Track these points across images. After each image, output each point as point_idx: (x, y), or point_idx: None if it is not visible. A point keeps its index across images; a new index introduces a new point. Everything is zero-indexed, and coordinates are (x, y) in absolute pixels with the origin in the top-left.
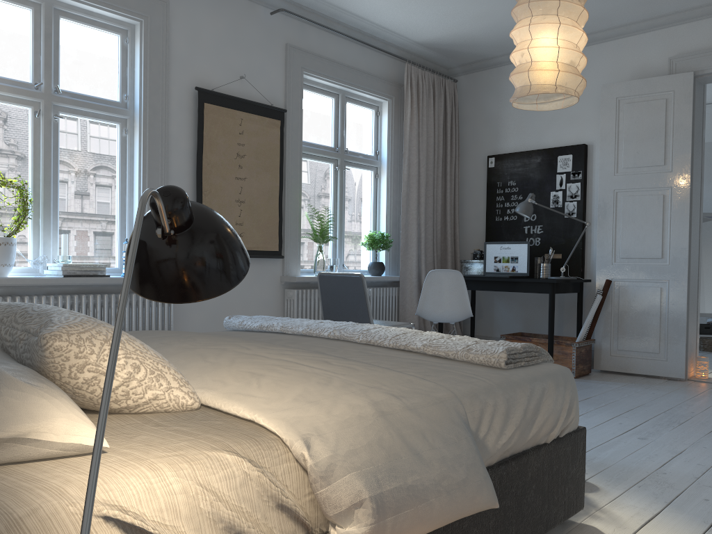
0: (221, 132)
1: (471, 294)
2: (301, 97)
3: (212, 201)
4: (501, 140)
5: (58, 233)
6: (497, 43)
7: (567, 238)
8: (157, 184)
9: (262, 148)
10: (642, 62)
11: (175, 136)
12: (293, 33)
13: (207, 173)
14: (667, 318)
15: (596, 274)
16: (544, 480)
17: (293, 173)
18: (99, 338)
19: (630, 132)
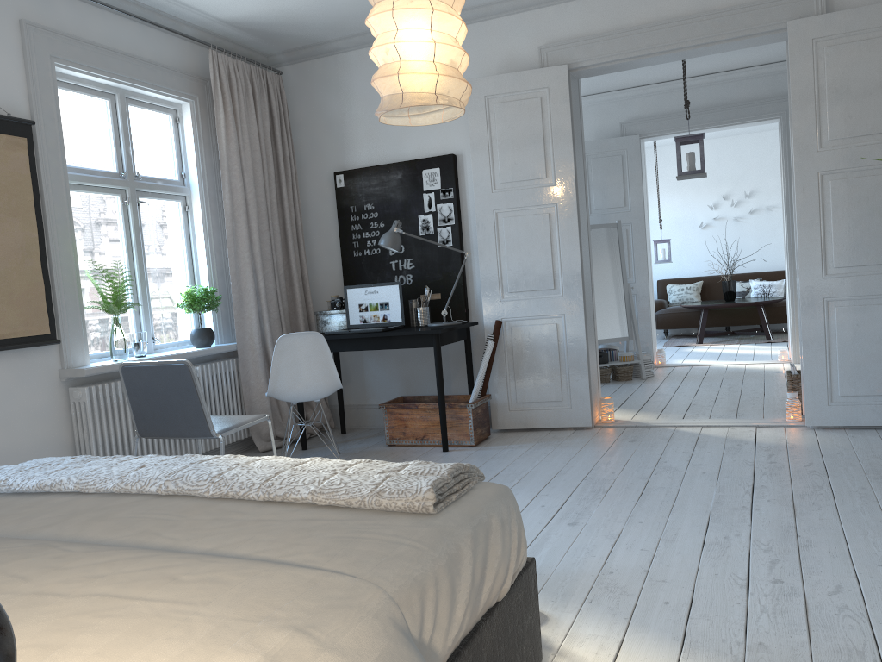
0: None
1: (333, 354)
2: (56, 101)
3: None
4: (349, 151)
5: None
6: (331, 23)
7: (445, 273)
8: None
9: (2, 182)
10: (509, 52)
11: None
12: (30, 3)
13: None
14: (567, 359)
15: (483, 315)
16: (500, 652)
17: (58, 216)
18: None
19: (504, 138)
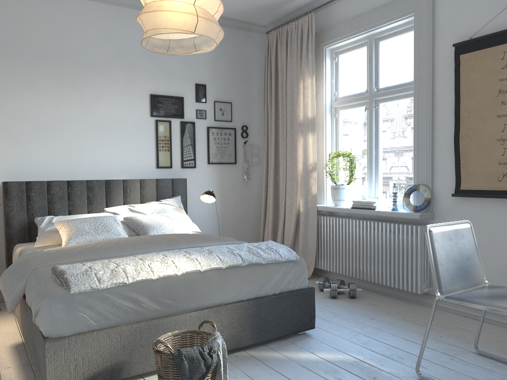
0: (479, 75)
1: None
2: None
3: (469, 145)
4: None
5: (378, 180)
6: None
7: None
8: (423, 138)
9: None
10: None
11: (441, 94)
12: None
13: (465, 119)
14: None
15: None
16: (37, 343)
17: None
18: (61, 225)
19: None
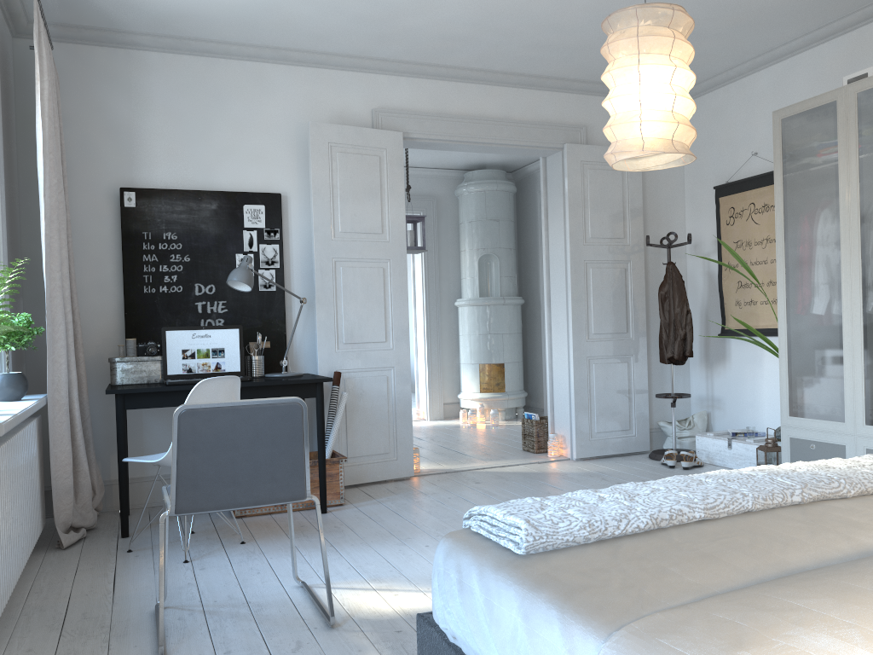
0: None
1: None
2: None
3: None
4: (141, 166)
5: None
6: (166, 16)
7: (265, 320)
8: None
9: None
10: (342, 106)
11: None
12: None
13: None
14: (395, 411)
15: (318, 366)
16: None
17: None
18: None
19: (346, 188)
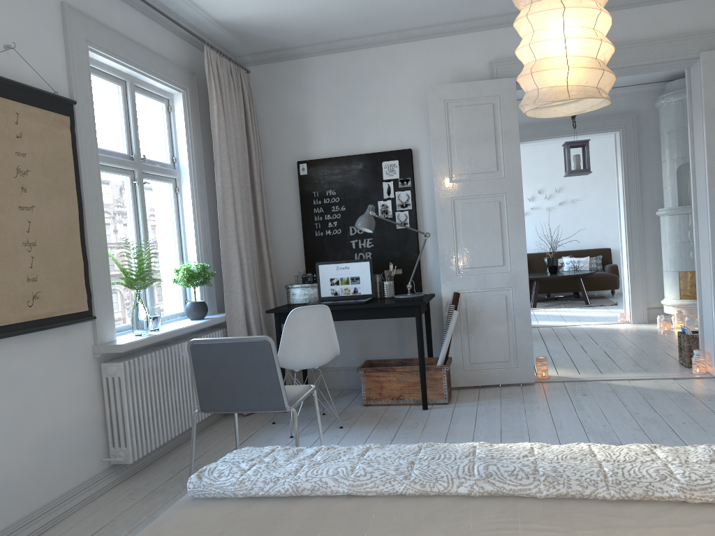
0: None
1: None
2: (90, 83)
3: None
4: (311, 143)
5: None
6: (308, 31)
7: (402, 251)
8: None
9: (50, 159)
10: (462, 65)
11: None
12: None
13: None
14: (514, 325)
15: (441, 288)
16: None
17: (92, 194)
18: None
19: (461, 137)
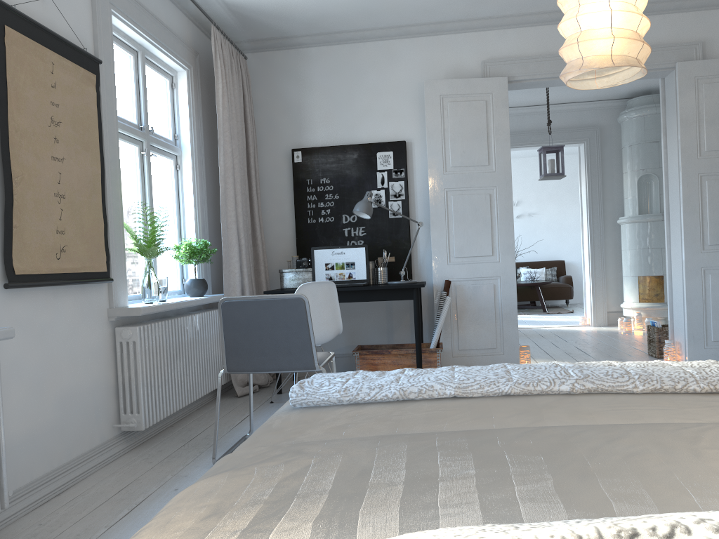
0: (30, 80)
1: None
2: (112, 46)
3: (26, 195)
4: (306, 131)
5: None
6: (311, 20)
7: (394, 240)
8: None
9: (79, 114)
10: (456, 63)
11: None
12: None
13: (16, 146)
14: (501, 313)
15: (433, 276)
16: None
17: (111, 156)
18: None
19: (455, 131)
